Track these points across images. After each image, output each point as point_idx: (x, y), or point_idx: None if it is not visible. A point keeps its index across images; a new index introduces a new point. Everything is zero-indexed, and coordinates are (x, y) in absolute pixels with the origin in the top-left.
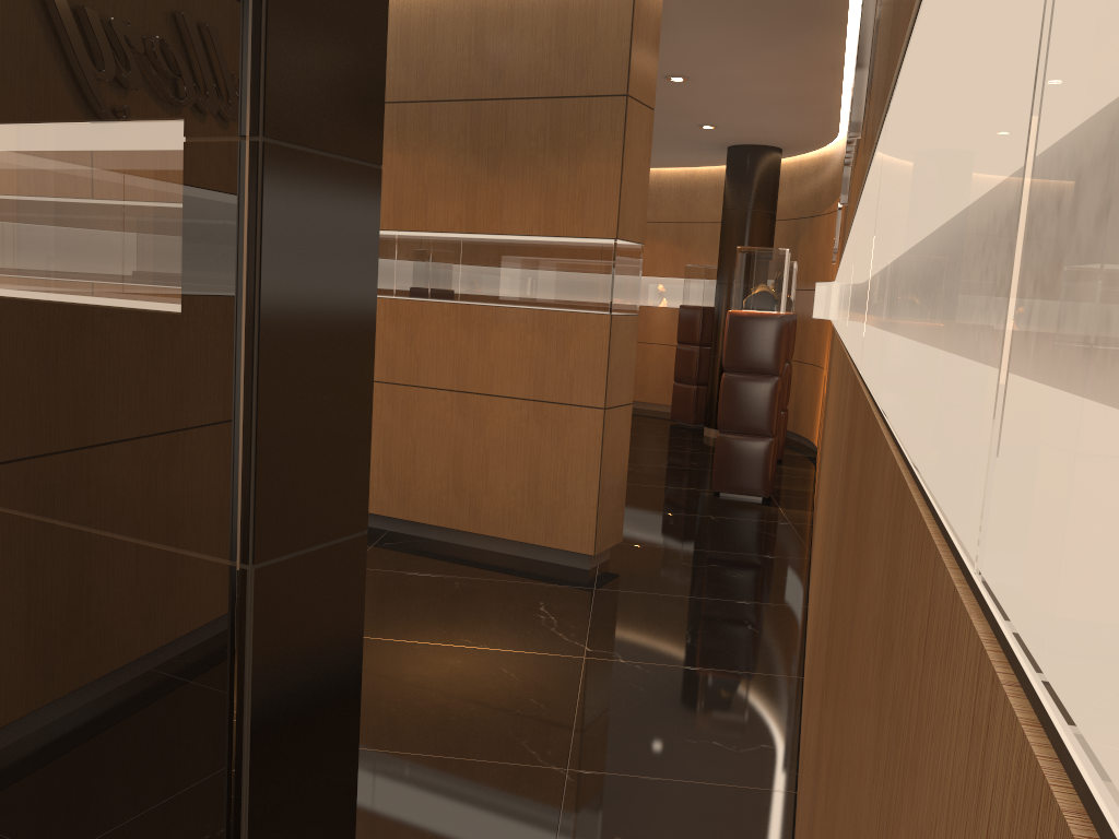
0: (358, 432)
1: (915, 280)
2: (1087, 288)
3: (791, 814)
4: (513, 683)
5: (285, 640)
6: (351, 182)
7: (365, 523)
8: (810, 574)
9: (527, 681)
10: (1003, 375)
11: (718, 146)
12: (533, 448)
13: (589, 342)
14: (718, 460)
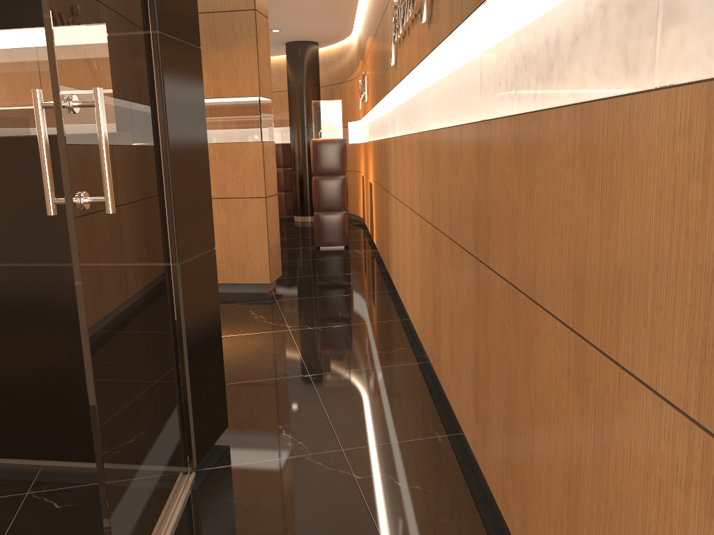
0: (207, 193)
1: (567, 50)
2: (694, 10)
3: (425, 370)
4: (258, 347)
5: (194, 304)
6: (191, 56)
7: (214, 243)
8: (389, 274)
9: (265, 345)
10: (658, 41)
11: (280, 43)
12: (225, 227)
13: (251, 159)
14: (317, 228)
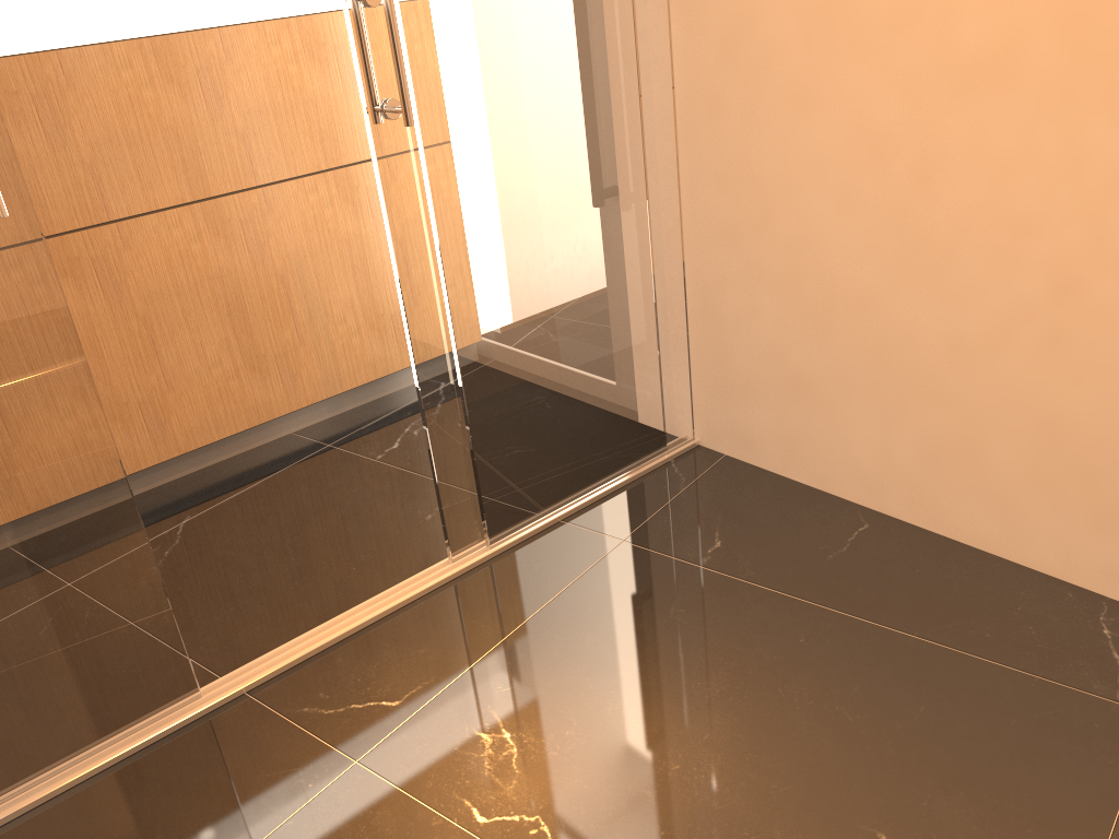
0: None
1: None
2: (106, 3)
3: None
4: None
5: None
6: None
7: None
8: None
9: None
10: (75, 17)
11: None
12: None
13: None
14: None
